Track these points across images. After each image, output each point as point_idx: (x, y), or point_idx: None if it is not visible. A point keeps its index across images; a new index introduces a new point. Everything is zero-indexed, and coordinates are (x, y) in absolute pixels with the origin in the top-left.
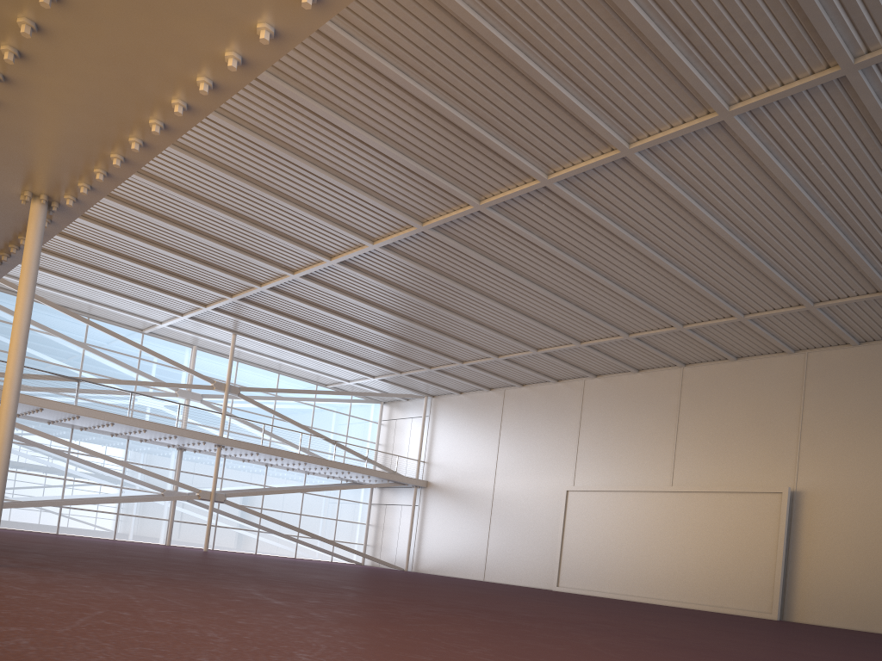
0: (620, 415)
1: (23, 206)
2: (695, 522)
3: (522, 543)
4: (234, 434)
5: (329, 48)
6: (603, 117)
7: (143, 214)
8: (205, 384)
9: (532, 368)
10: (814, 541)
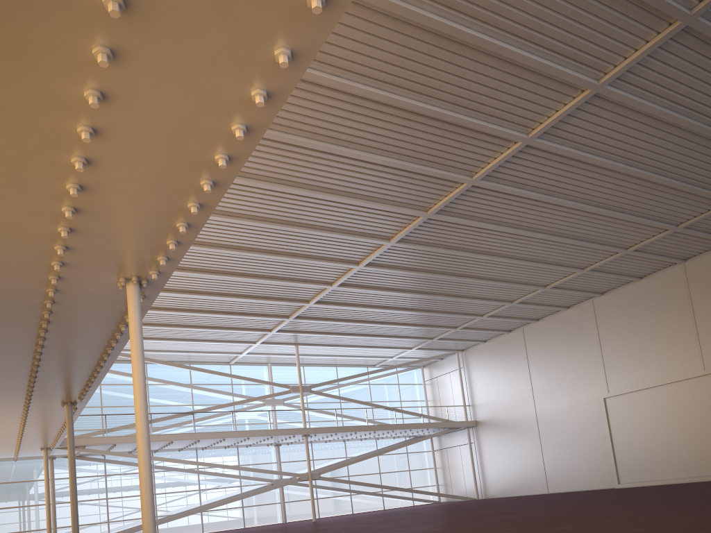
0: (635, 320)
1: (122, 291)
2: None
3: (574, 453)
4: (314, 422)
5: (322, 94)
6: (569, 65)
7: (211, 275)
8: (283, 390)
9: (543, 303)
10: None
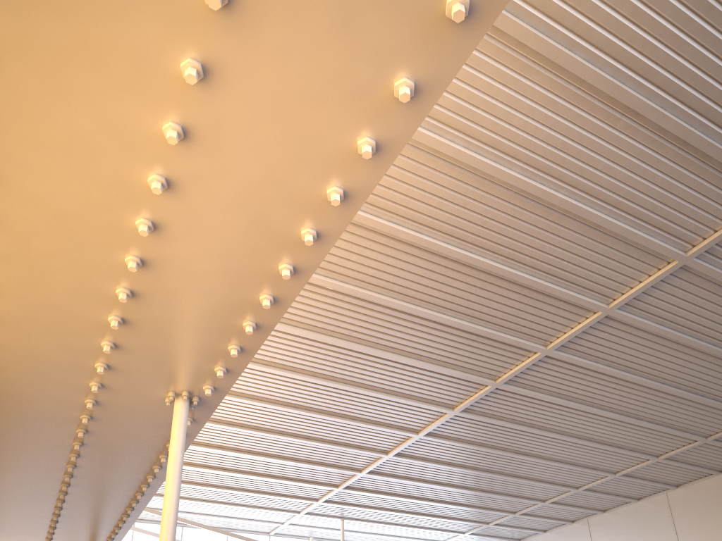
0: (717, 517)
1: (168, 410)
2: None
3: None
4: None
5: (401, 249)
6: (656, 235)
7: (263, 433)
8: None
9: (612, 493)
10: None
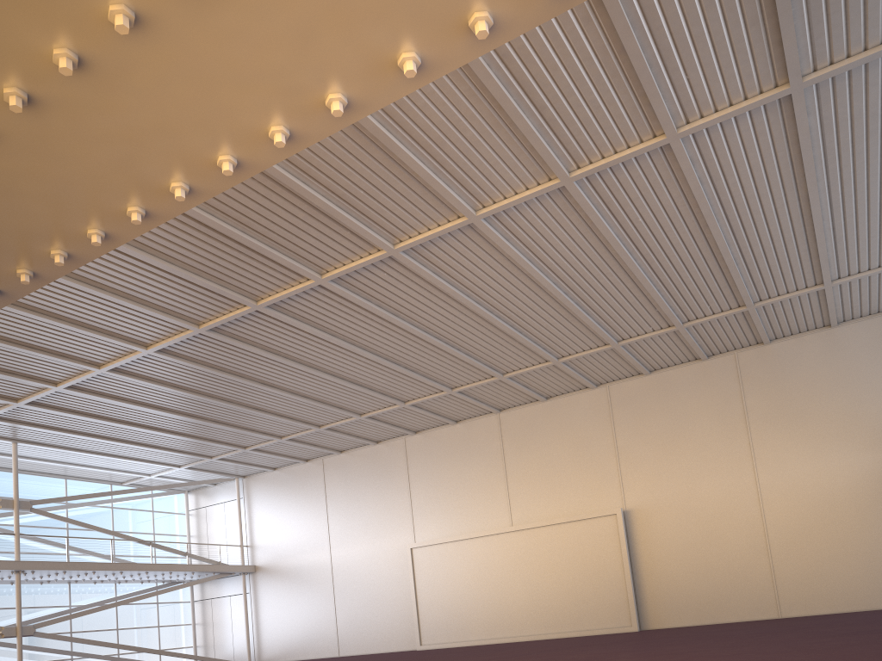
0: (448, 466)
1: None
2: (543, 556)
3: (373, 609)
4: (24, 554)
5: None
6: (454, 187)
7: None
8: None
9: (353, 434)
10: (652, 552)
